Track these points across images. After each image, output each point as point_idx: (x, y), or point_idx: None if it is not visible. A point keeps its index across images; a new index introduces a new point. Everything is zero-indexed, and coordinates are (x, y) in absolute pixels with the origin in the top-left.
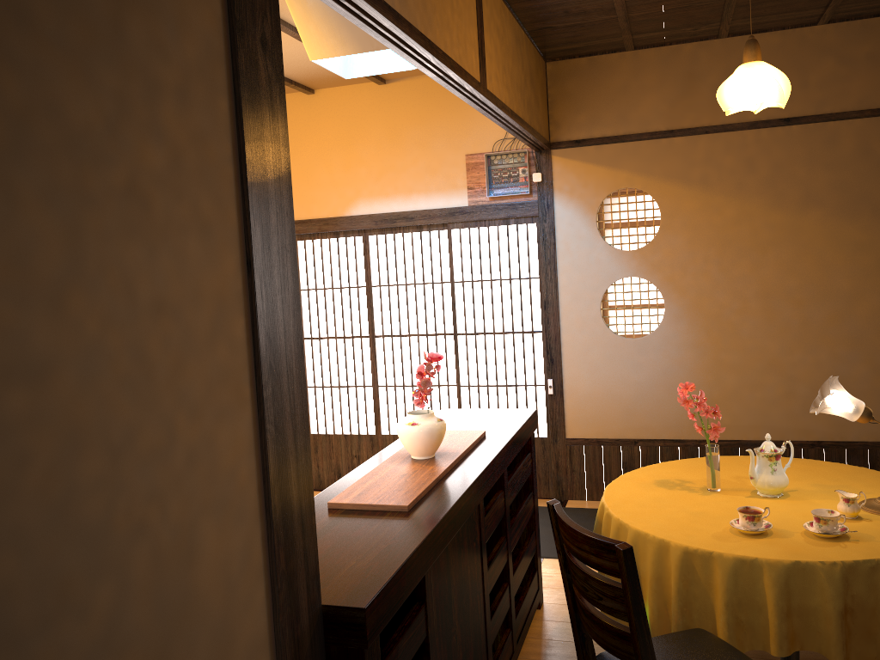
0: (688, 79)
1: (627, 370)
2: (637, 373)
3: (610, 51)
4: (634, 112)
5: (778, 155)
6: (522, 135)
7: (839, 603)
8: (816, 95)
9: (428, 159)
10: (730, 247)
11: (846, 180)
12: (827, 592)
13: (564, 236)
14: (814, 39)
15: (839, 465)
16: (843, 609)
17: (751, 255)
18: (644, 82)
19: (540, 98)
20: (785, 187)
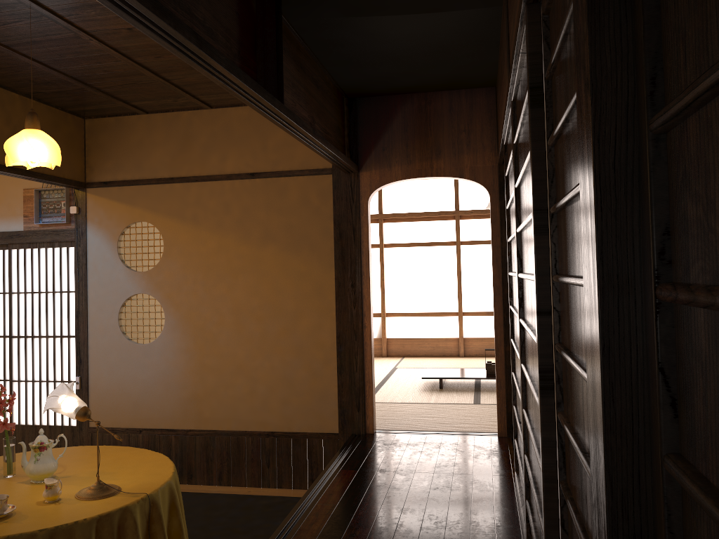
0: (185, 139)
1: (137, 370)
2: (143, 373)
3: (131, 114)
4: (147, 162)
5: (246, 201)
6: (16, 175)
7: None
8: (273, 157)
9: None
10: (212, 272)
11: (292, 223)
12: None
13: (93, 258)
14: None
15: (154, 454)
16: None
17: (227, 279)
18: (154, 139)
19: (61, 147)
20: (251, 226)
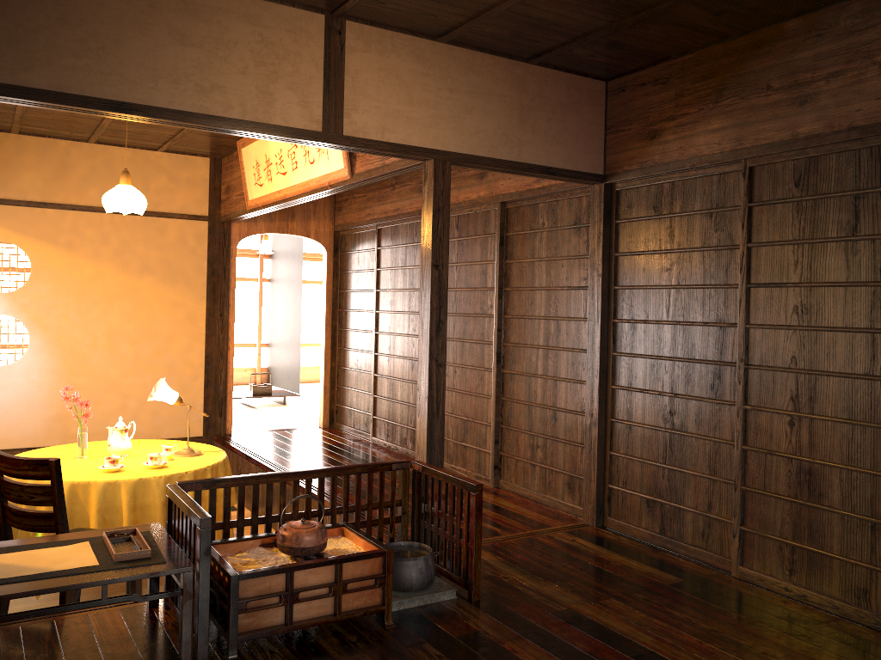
0: (62, 167)
1: None
2: (1, 394)
3: None
4: (15, 182)
5: (126, 234)
6: None
7: (162, 498)
8: (154, 198)
9: None
10: (86, 297)
11: (170, 259)
12: (156, 493)
13: None
14: (155, 160)
15: (160, 440)
16: (164, 501)
17: (102, 304)
18: (25, 161)
19: None
20: (130, 258)
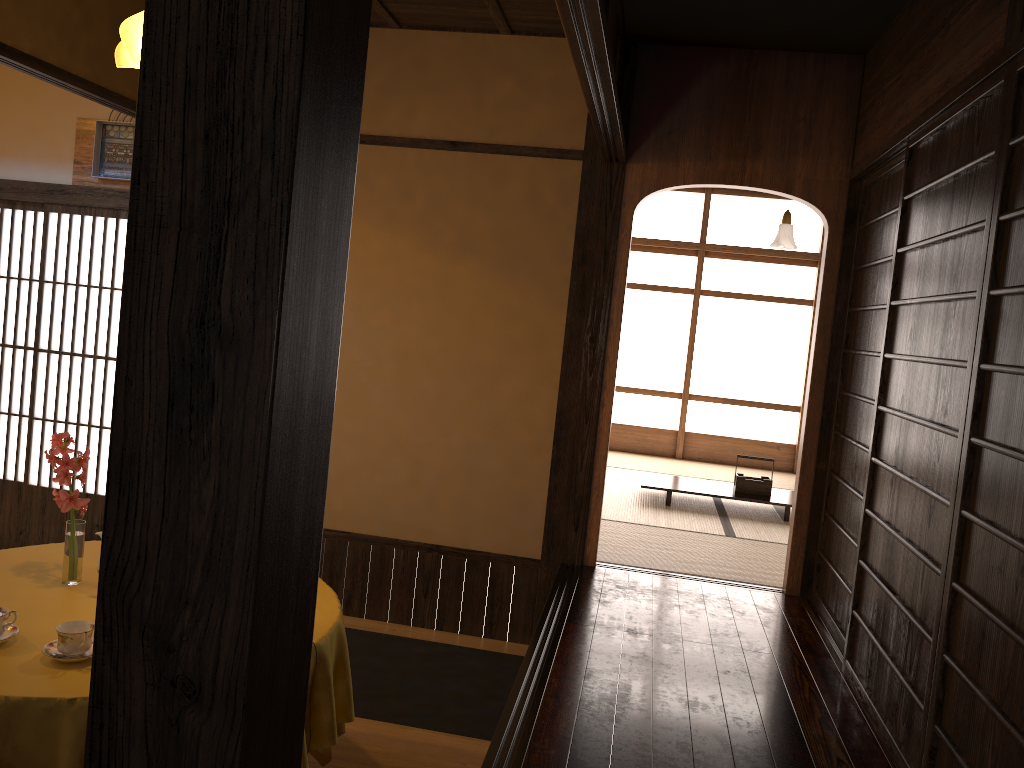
0: None
1: None
2: None
3: None
4: None
5: (439, 185)
6: (82, 93)
7: None
8: (490, 120)
9: (31, 115)
10: (371, 289)
11: (508, 230)
12: None
13: None
14: (496, 50)
15: None
16: None
17: (393, 304)
18: None
19: None
20: (442, 226)
